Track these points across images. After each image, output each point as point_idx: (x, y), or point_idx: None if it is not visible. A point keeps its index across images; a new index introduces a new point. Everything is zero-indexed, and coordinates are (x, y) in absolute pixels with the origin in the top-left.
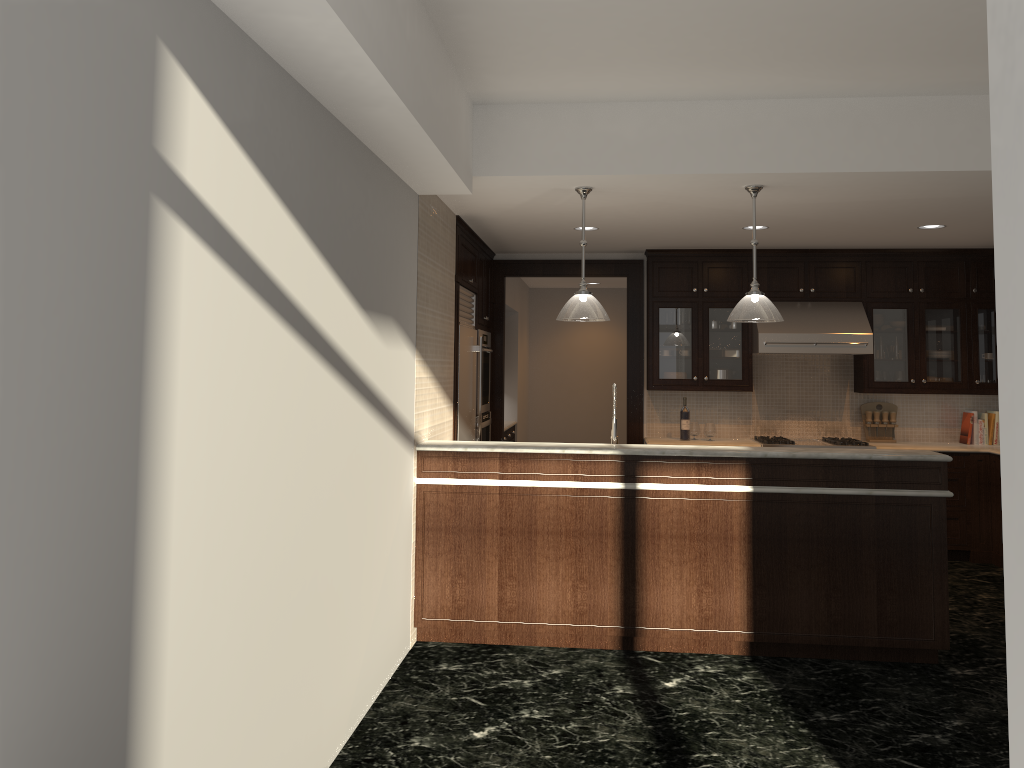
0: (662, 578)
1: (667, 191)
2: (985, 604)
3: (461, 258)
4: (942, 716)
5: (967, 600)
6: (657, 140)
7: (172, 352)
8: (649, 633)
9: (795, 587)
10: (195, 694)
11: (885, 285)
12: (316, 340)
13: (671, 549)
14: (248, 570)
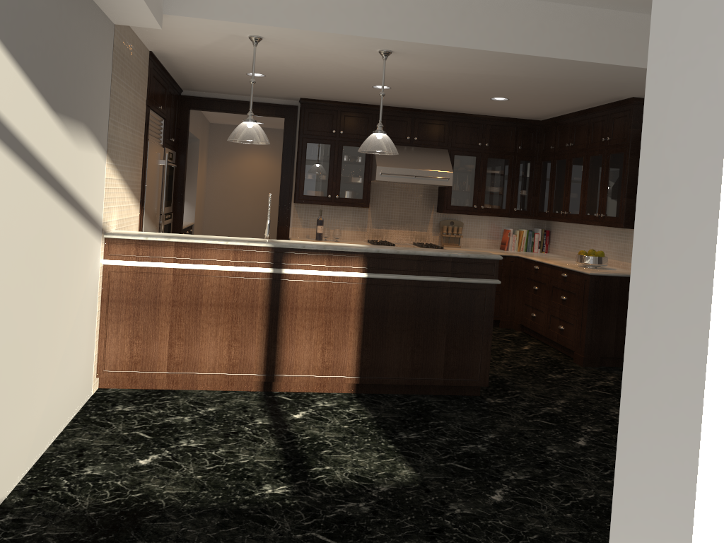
0: (297, 339)
1: (321, 48)
2: (508, 355)
3: (153, 87)
4: (482, 432)
5: (497, 352)
6: (316, 4)
7: None
8: (284, 379)
9: (391, 345)
10: None
11: (464, 139)
12: (0, 130)
13: (305, 318)
14: None
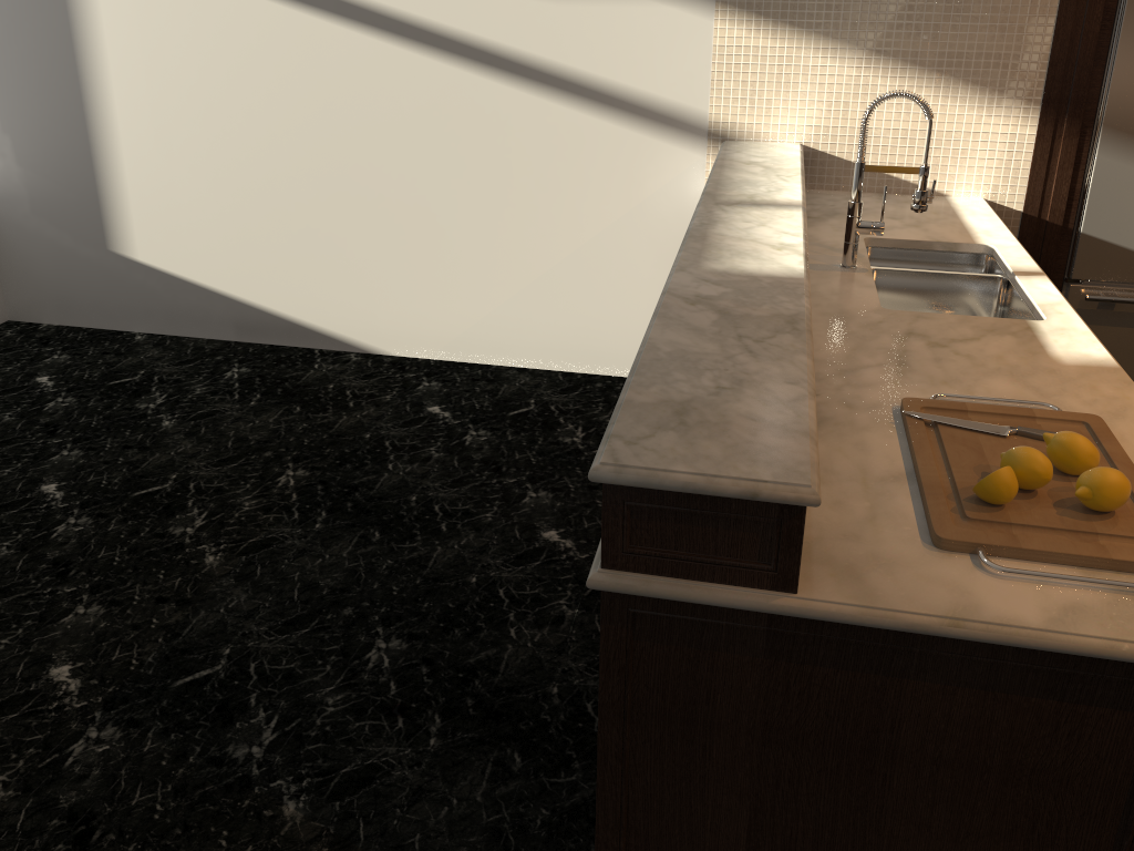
0: None
1: None
2: None
3: None
4: (327, 801)
5: None
6: None
7: (94, 10)
8: None
9: None
10: (159, 202)
11: None
12: None
13: None
14: (214, 155)
